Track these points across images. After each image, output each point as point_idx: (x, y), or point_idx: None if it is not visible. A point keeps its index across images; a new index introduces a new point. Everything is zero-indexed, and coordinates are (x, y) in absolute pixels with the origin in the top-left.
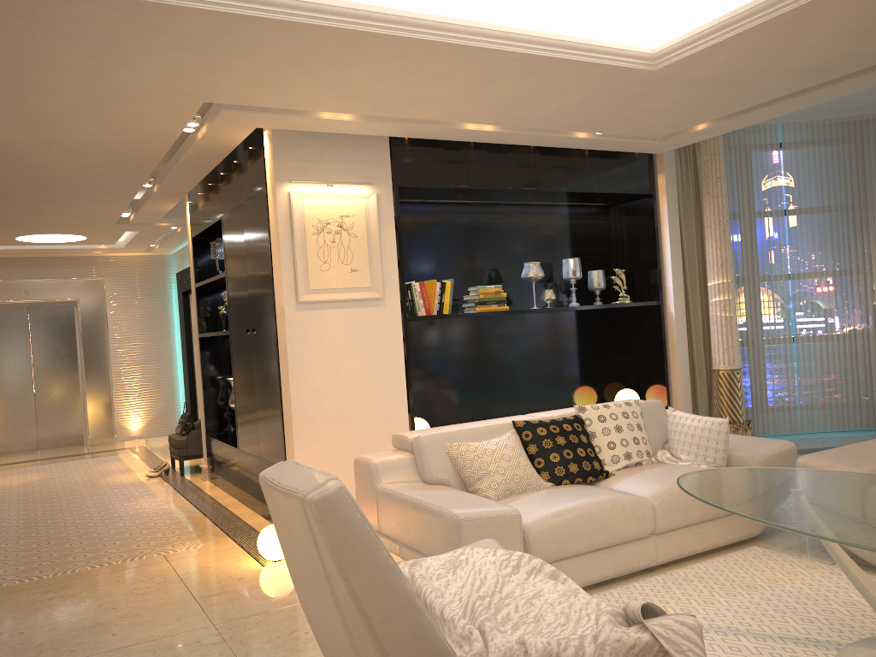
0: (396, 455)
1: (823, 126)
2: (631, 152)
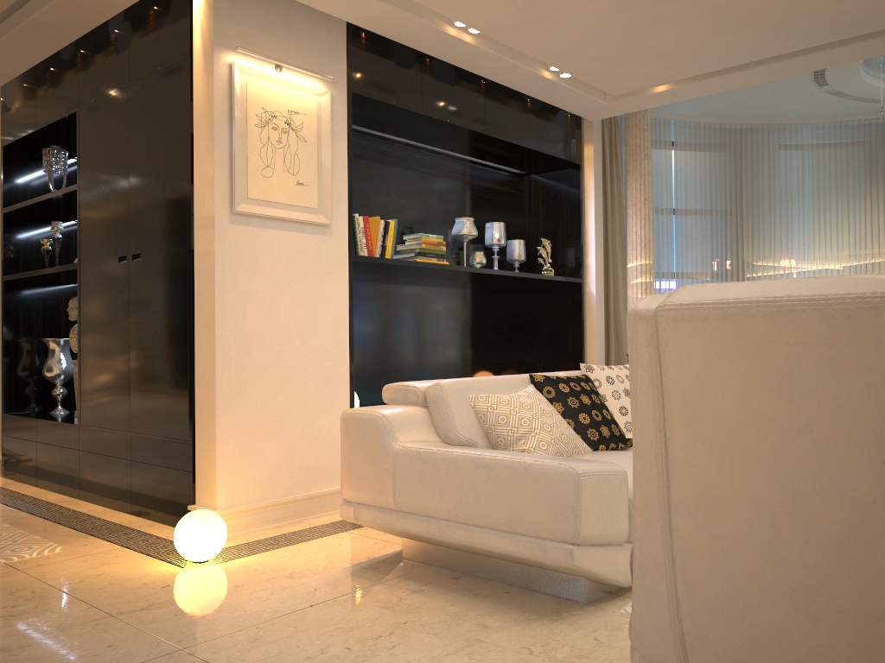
0: (406, 408)
1: (709, 129)
2: (565, 115)
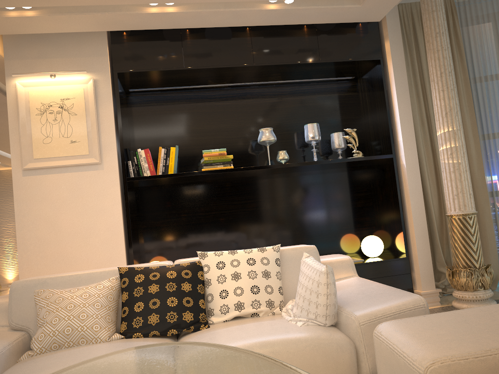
0: (2, 299)
1: None
2: (354, 25)
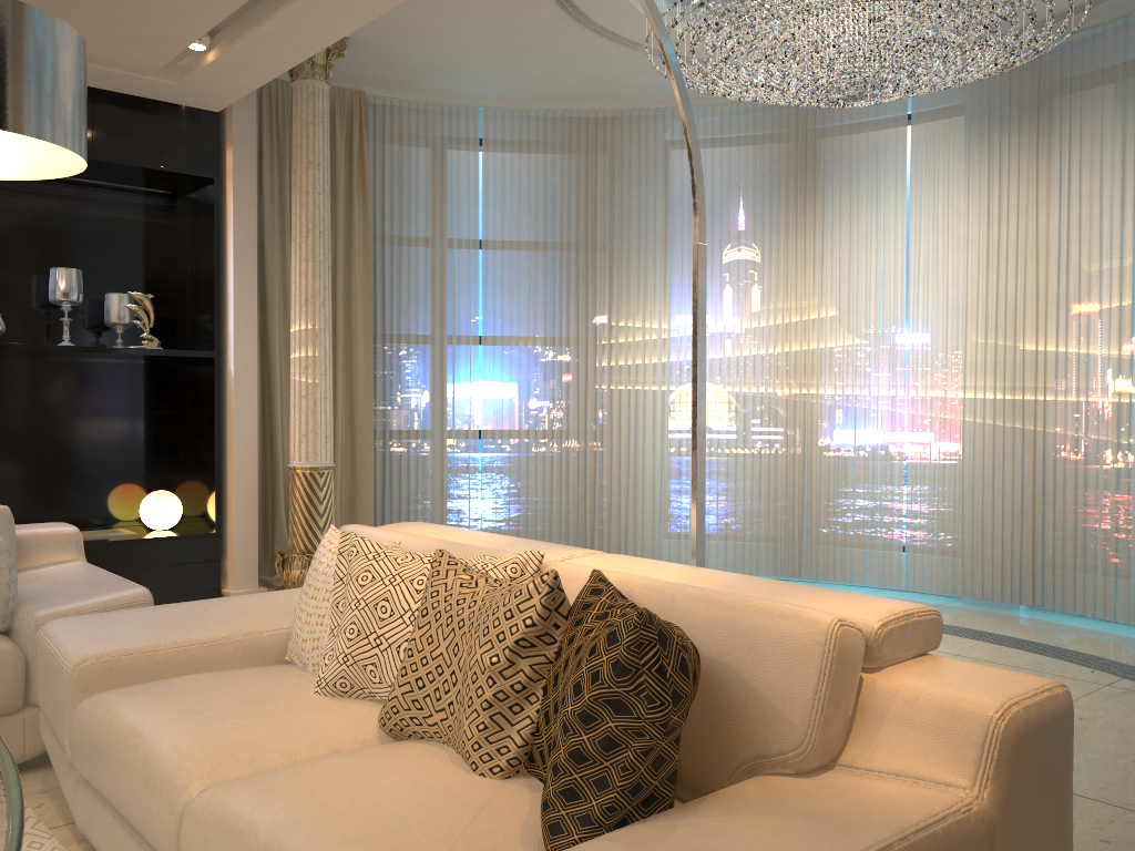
0: None
1: (544, 119)
2: (173, 104)
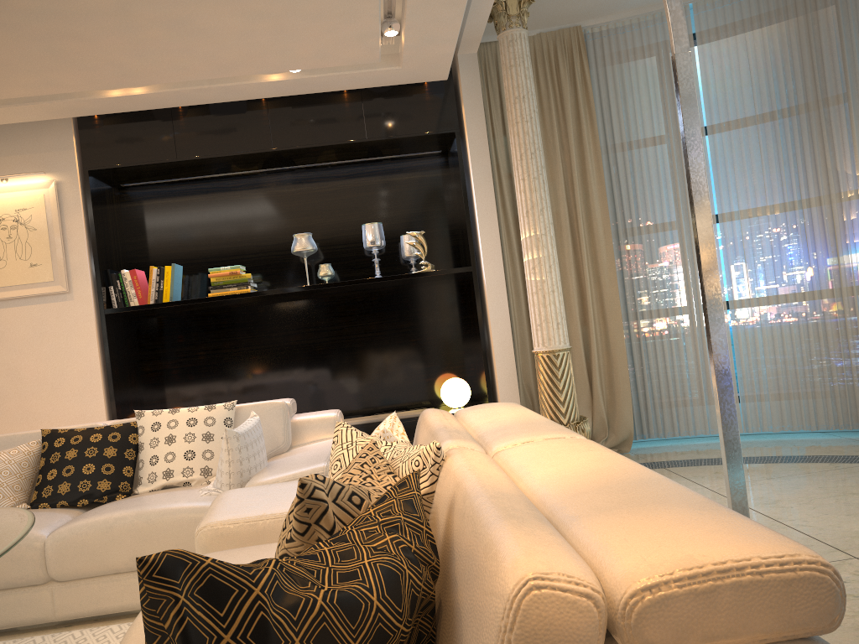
0: None
1: None
2: (417, 84)
